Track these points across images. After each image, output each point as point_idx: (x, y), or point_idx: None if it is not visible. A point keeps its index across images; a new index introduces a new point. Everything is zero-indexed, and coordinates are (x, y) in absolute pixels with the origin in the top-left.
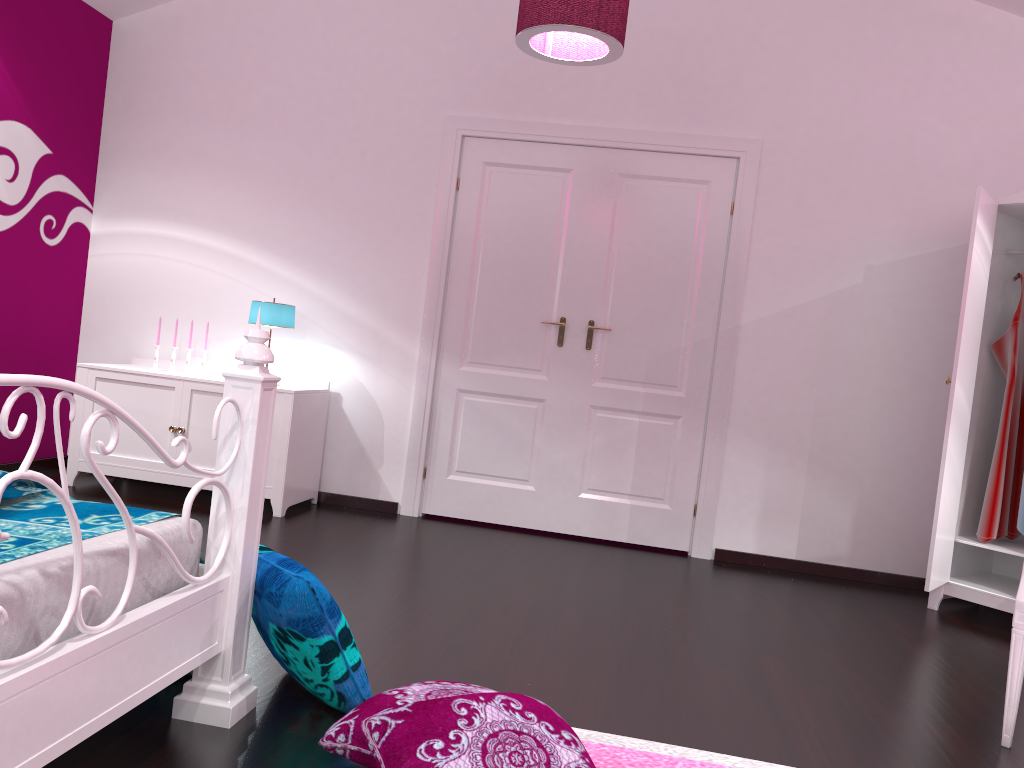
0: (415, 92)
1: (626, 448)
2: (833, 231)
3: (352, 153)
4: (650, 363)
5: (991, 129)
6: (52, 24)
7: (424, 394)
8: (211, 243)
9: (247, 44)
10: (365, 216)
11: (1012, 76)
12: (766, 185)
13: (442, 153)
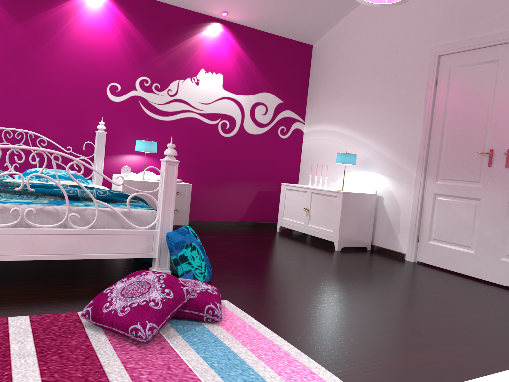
0: (417, 39)
1: None
2: None
3: (390, 78)
4: None
5: None
6: (282, 53)
7: (417, 196)
8: (338, 130)
9: (353, 39)
10: (394, 107)
11: None
12: None
13: (428, 67)
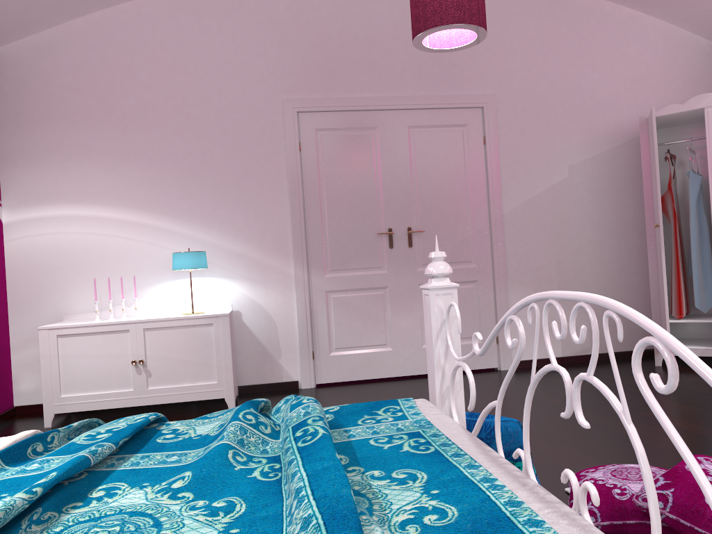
0: (256, 84)
1: None
2: (546, 147)
3: (216, 133)
4: (451, 249)
5: (620, 74)
6: None
7: (303, 299)
8: (113, 215)
9: (115, 60)
10: (235, 178)
11: (625, 42)
12: (502, 123)
13: (285, 126)
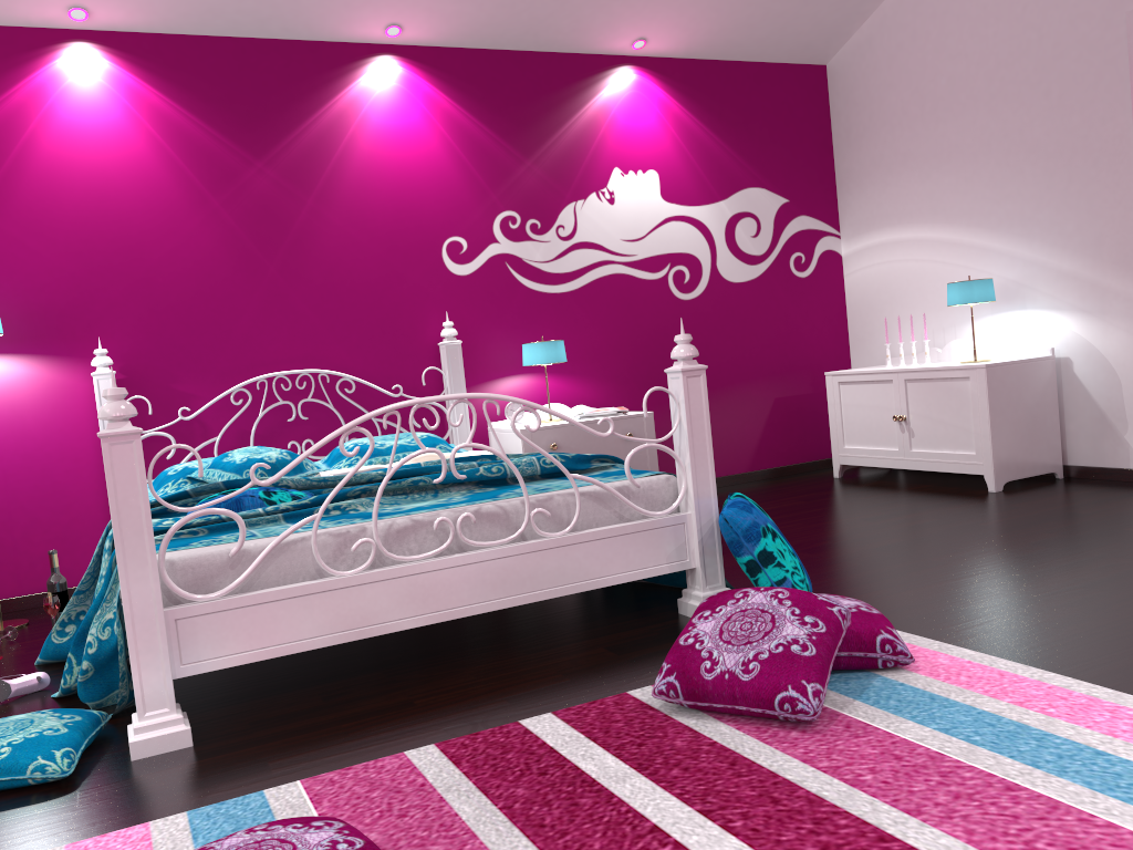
0: (1088, 2)
1: None
2: None
3: (1036, 98)
4: None
5: None
6: (766, 97)
7: None
8: (929, 235)
9: (925, 33)
10: (1060, 160)
11: None
12: None
13: (1128, 58)
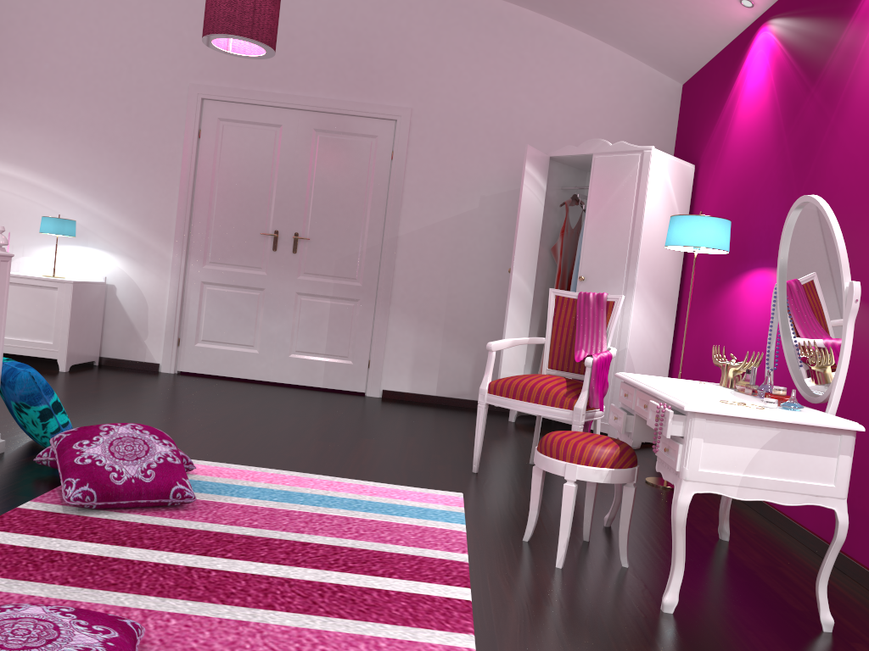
0: (167, 65)
1: (322, 322)
2: (459, 172)
3: (120, 109)
4: (338, 263)
5: (560, 105)
6: None
7: (177, 285)
8: (13, 173)
9: (37, 24)
10: (131, 155)
11: (573, 70)
12: (415, 139)
13: (187, 111)
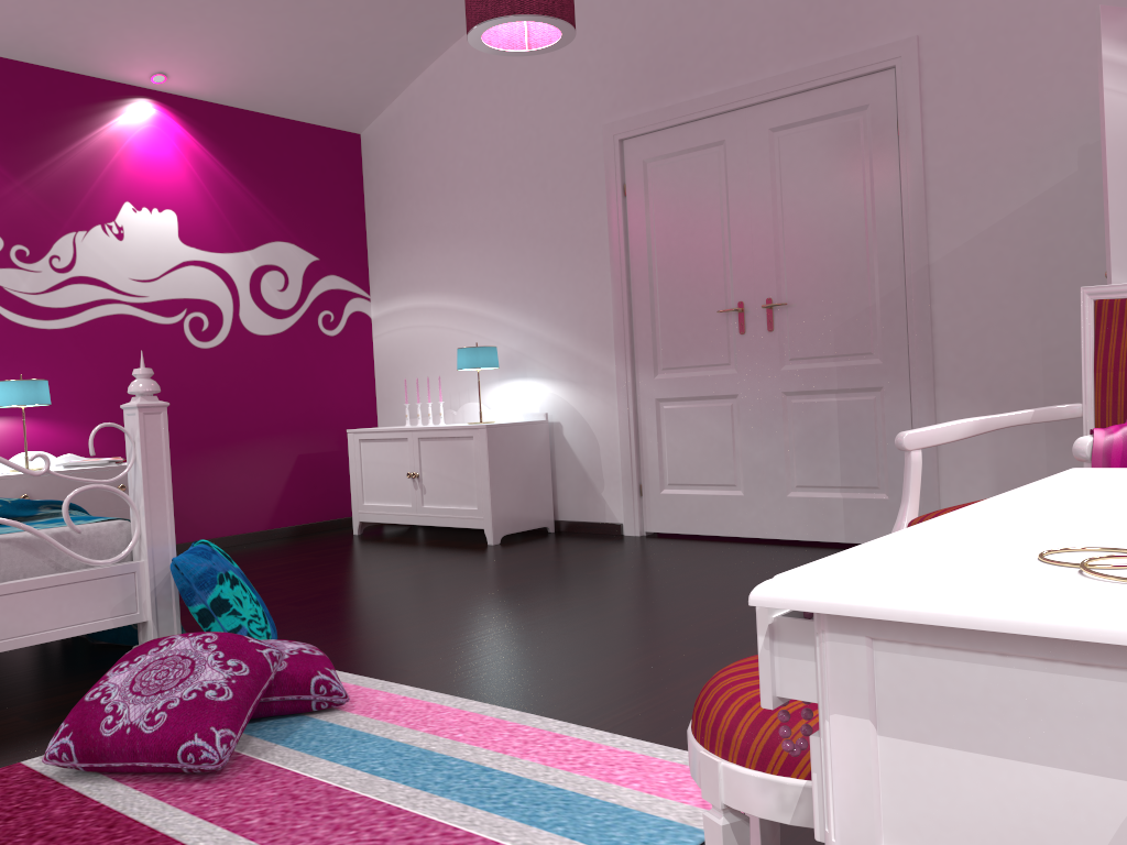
0: (575, 112)
1: (828, 434)
2: (1027, 117)
3: (535, 189)
4: (838, 332)
5: None
6: (299, 154)
7: (626, 410)
8: (448, 304)
9: (447, 117)
10: (554, 246)
11: None
12: (933, 87)
13: (604, 164)
